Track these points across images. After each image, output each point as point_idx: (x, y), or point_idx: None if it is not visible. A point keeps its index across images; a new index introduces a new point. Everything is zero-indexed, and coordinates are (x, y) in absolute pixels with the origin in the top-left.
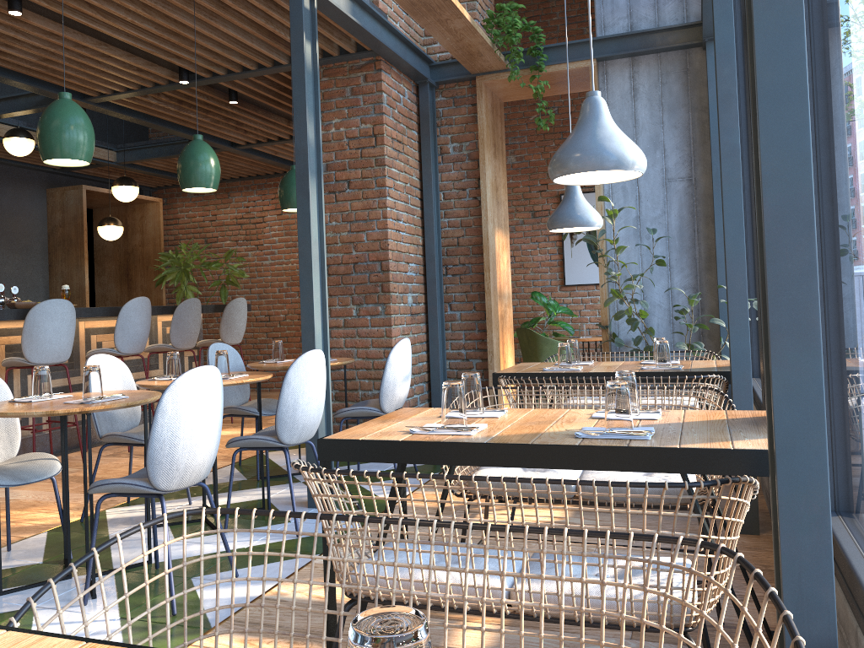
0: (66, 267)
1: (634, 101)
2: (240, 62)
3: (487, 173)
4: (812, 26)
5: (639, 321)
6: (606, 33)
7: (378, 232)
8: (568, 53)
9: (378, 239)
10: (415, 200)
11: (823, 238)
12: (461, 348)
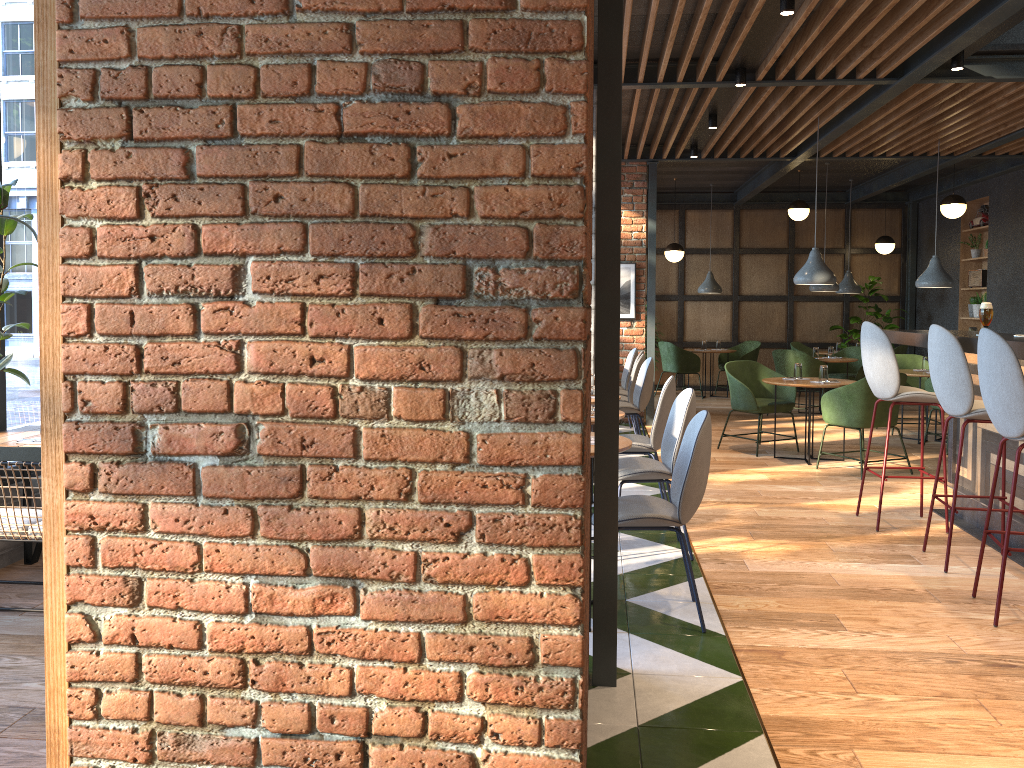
0: None
1: None
2: None
3: None
4: None
5: None
6: None
7: None
8: None
9: None
10: None
11: None
12: None
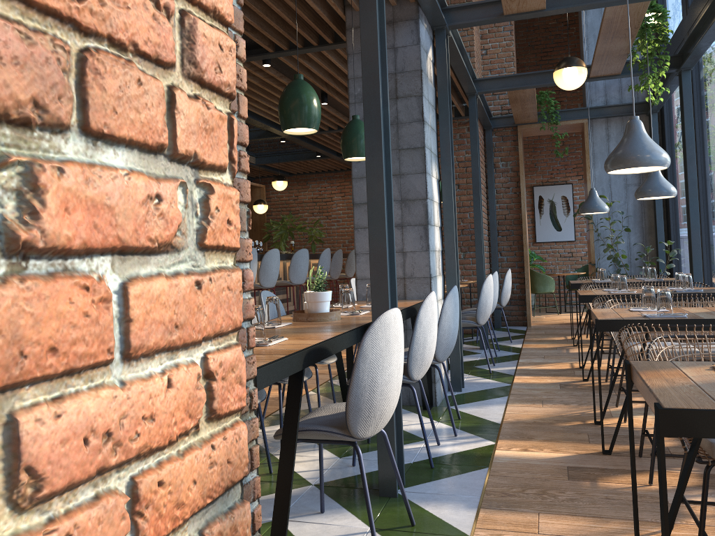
0: None
1: (607, 142)
2: None
3: (523, 179)
4: None
5: (620, 260)
6: (591, 104)
7: None
8: (571, 115)
9: None
10: (485, 194)
11: None
12: None
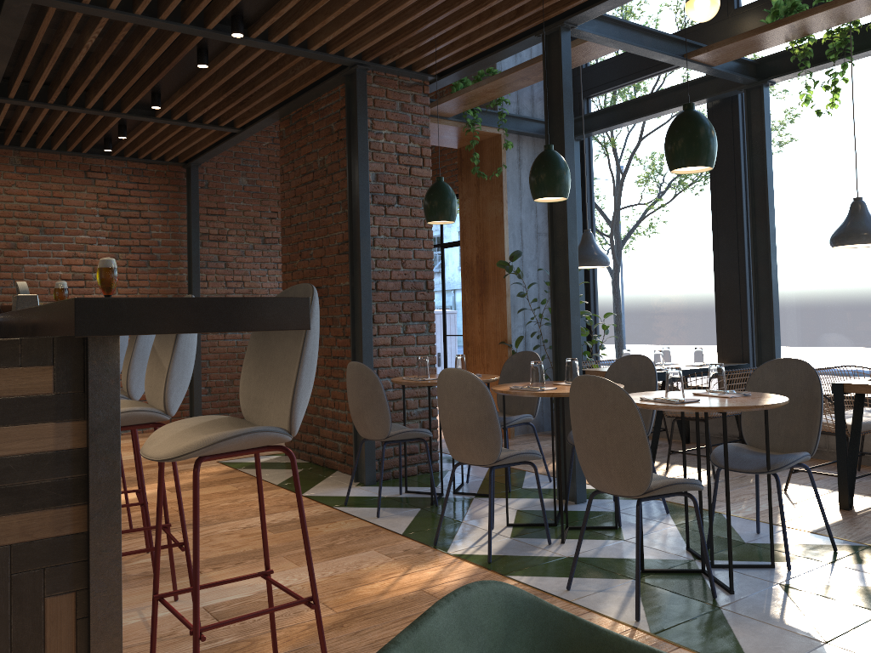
0: None
1: (519, 169)
2: (325, 41)
3: None
4: None
5: None
6: (503, 110)
7: (425, 251)
8: (485, 118)
9: (425, 258)
10: None
11: None
12: None
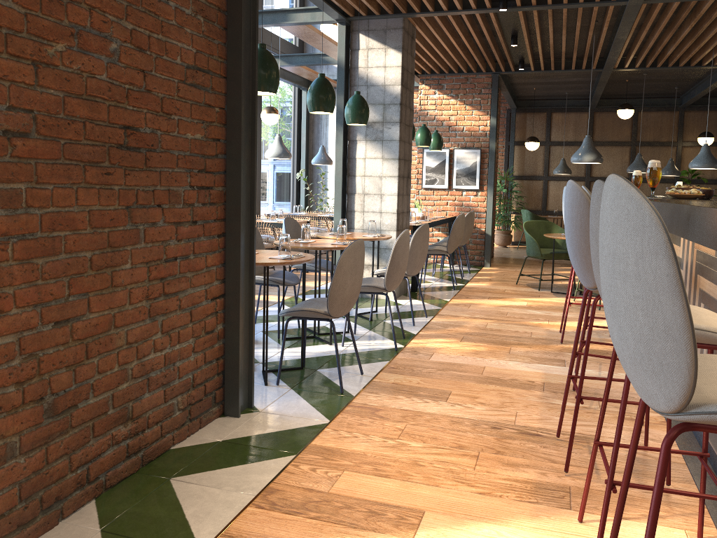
0: None
1: None
2: None
3: None
4: None
5: None
6: None
7: None
8: None
9: None
10: None
11: None
12: None
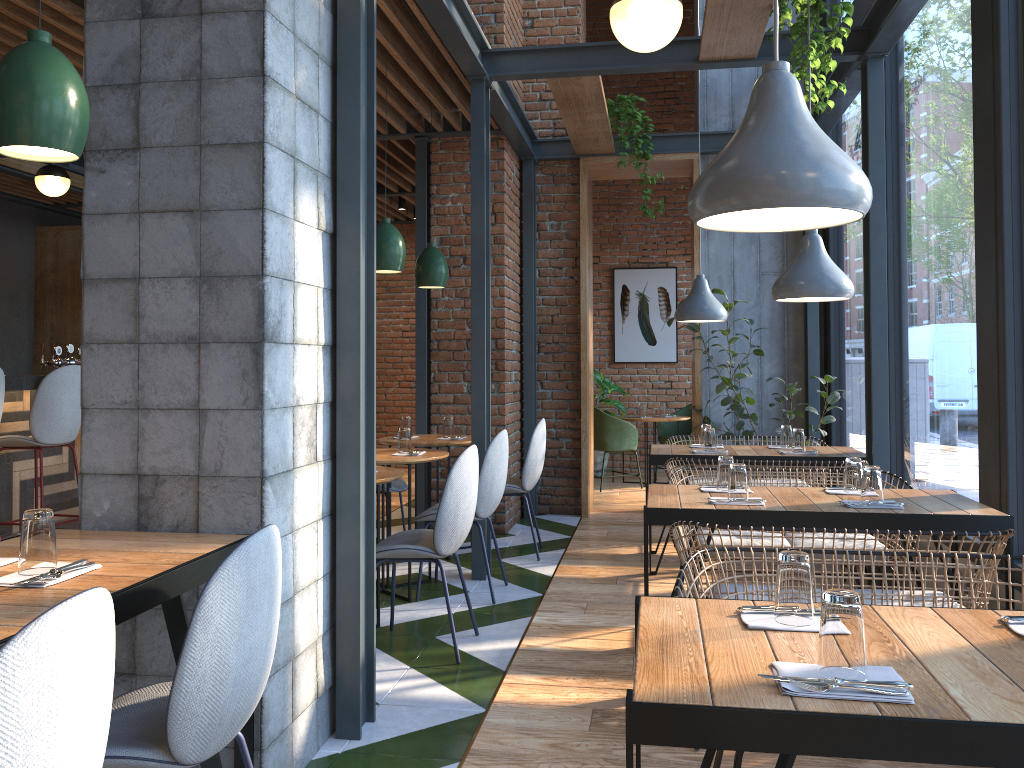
0: (58, 319)
1: None
2: None
3: (586, 254)
4: (1014, 216)
5: (744, 408)
6: (708, 128)
7: (494, 310)
8: (672, 144)
9: (494, 317)
10: (517, 277)
11: (1018, 367)
12: (552, 427)
